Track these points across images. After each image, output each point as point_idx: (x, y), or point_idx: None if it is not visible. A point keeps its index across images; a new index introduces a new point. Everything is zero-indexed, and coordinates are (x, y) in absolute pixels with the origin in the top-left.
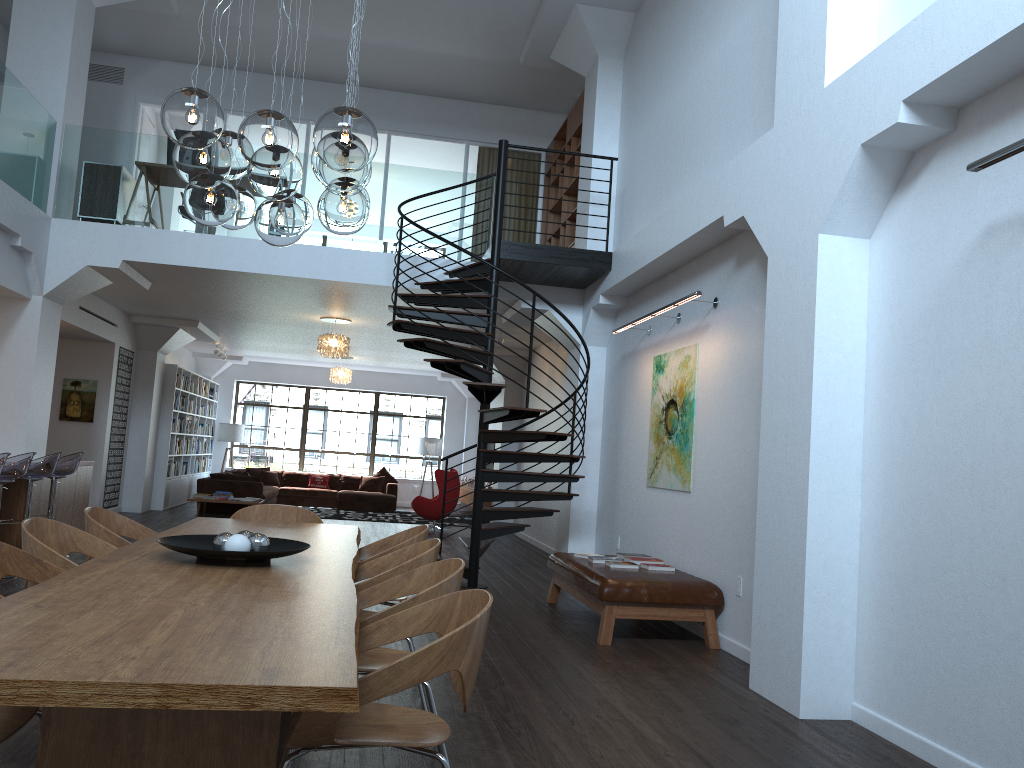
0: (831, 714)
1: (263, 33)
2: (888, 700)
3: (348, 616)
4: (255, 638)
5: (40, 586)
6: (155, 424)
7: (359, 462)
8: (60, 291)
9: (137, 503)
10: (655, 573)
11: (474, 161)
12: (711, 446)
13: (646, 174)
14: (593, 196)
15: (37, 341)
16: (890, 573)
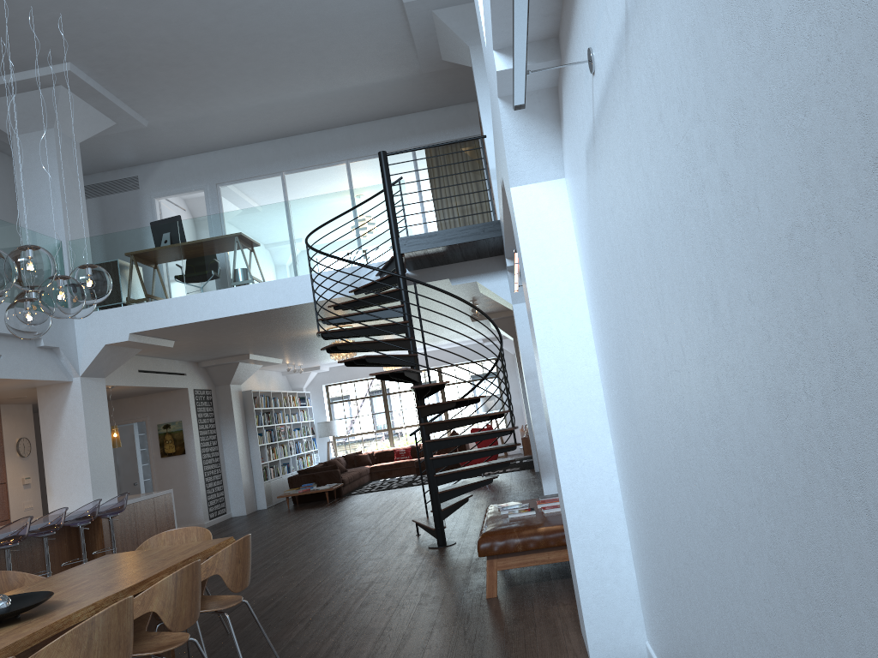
0: (625, 657)
1: (217, 117)
2: (655, 641)
3: None
4: None
5: None
6: (244, 441)
7: None
8: (94, 369)
9: (242, 508)
10: (543, 517)
11: (422, 163)
12: None
13: None
14: (493, 170)
15: (83, 412)
16: (631, 510)
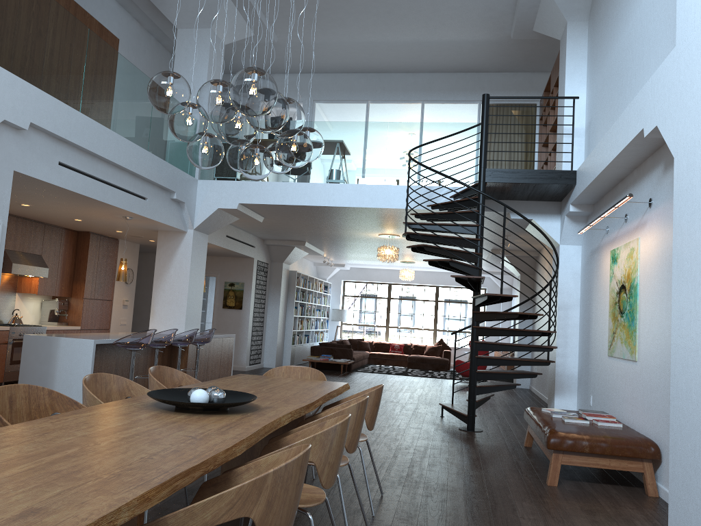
0: None
1: (331, 45)
2: None
3: (194, 461)
4: (82, 477)
5: (22, 423)
6: (283, 310)
7: (426, 335)
8: (204, 226)
9: (272, 362)
10: (601, 428)
11: None
12: (650, 323)
13: (603, 106)
14: (566, 129)
15: (190, 258)
16: None
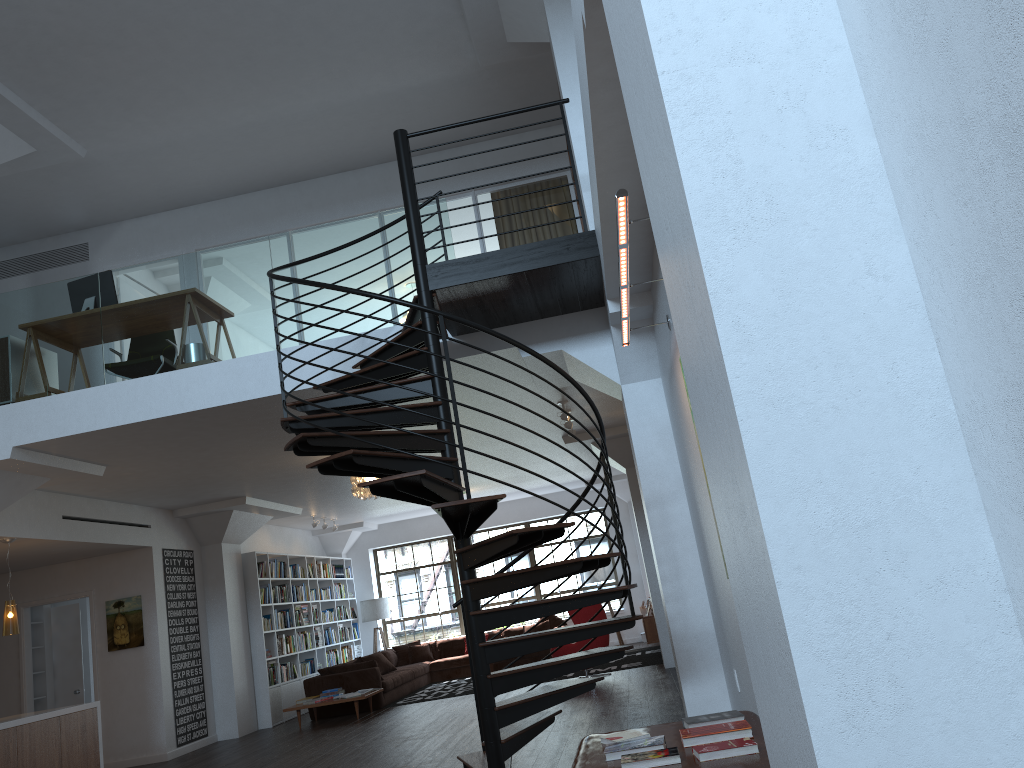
0: None
1: (187, 145)
2: None
3: None
4: None
5: None
6: (240, 626)
7: None
8: None
9: (232, 727)
10: None
11: (487, 212)
12: None
13: None
14: (584, 177)
15: None
16: None
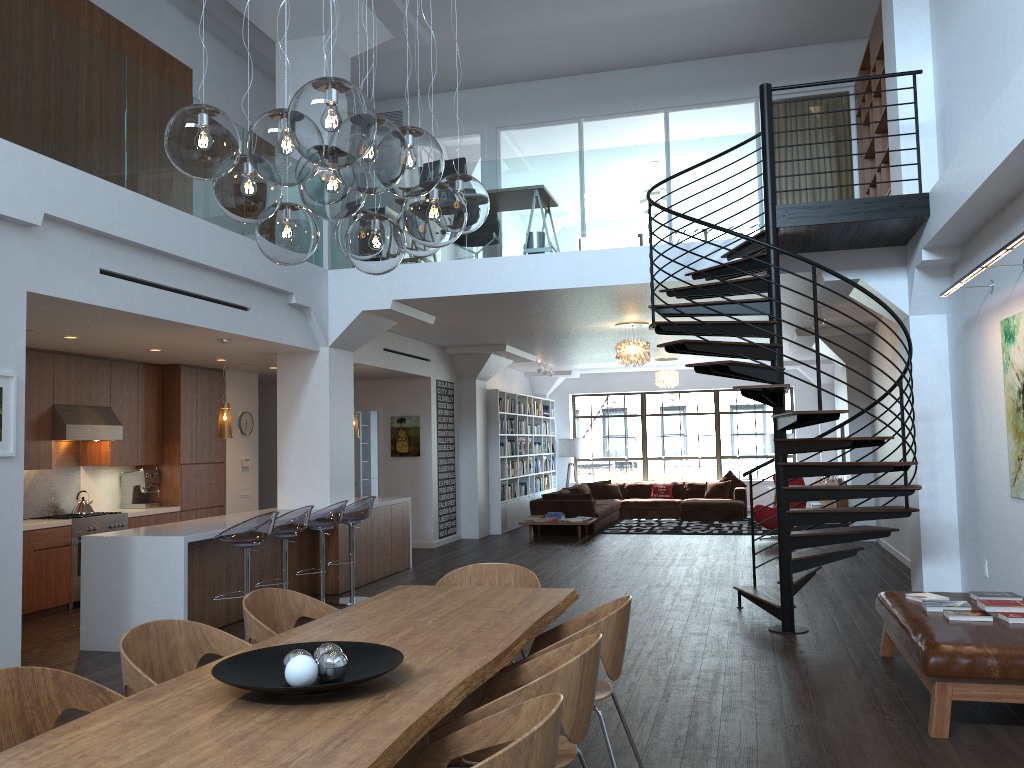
0: None
1: (514, 39)
2: None
3: None
4: None
5: None
6: (483, 450)
7: (705, 466)
8: (345, 339)
9: (474, 529)
10: (1016, 630)
11: None
12: None
13: (966, 81)
14: (904, 126)
15: (328, 391)
16: None
